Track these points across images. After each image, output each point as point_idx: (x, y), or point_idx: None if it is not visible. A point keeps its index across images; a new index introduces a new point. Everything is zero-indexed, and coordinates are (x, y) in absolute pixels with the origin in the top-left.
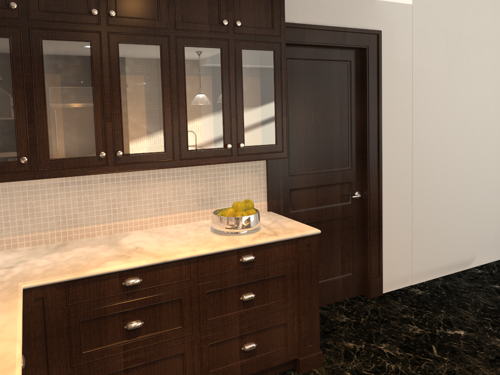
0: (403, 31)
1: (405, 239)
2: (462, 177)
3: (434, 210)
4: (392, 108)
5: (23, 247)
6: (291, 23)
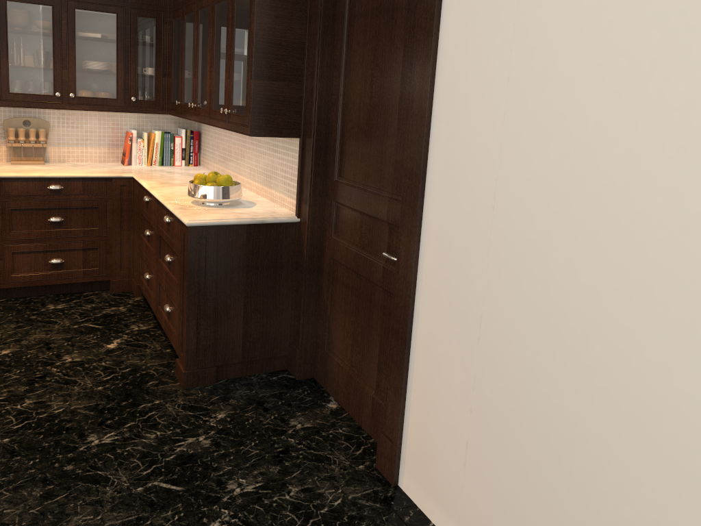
0: None
1: (453, 421)
2: (685, 389)
3: (541, 416)
4: (460, 78)
5: None
6: None
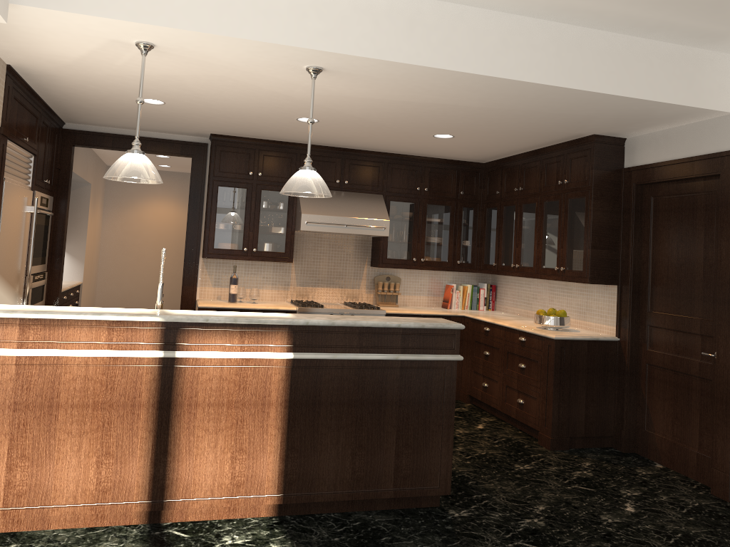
0: None
1: None
2: None
3: None
4: None
5: (516, 315)
6: (640, 165)
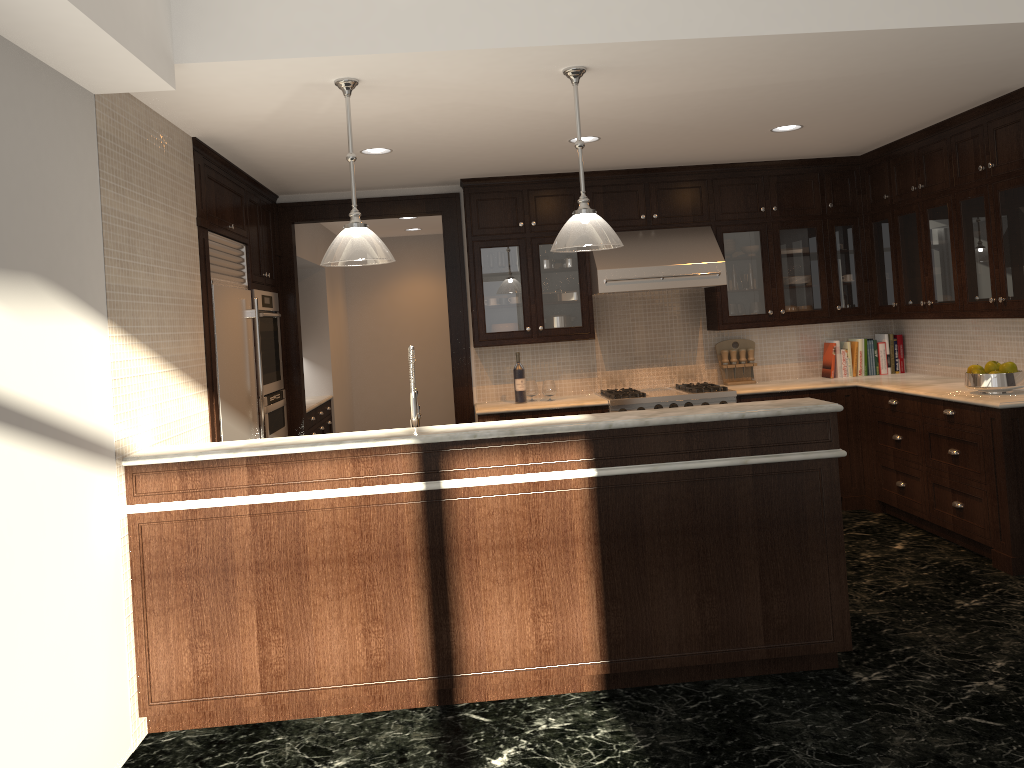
0: None
1: None
2: None
3: None
4: None
5: (939, 375)
6: None
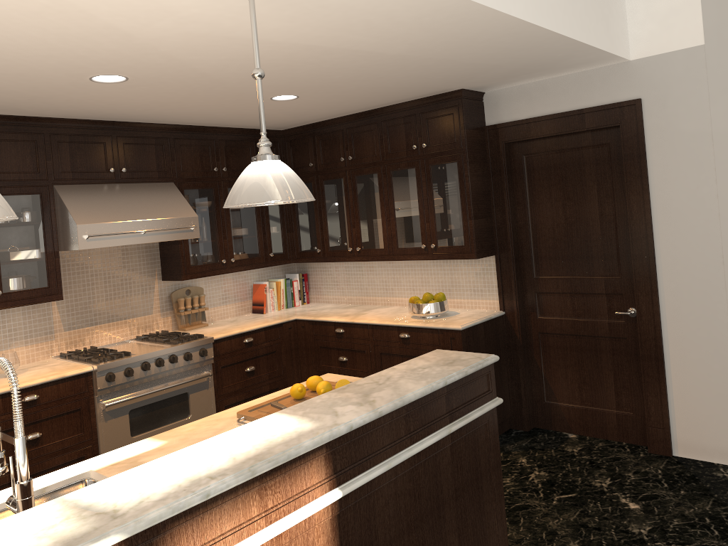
0: (687, 87)
1: (718, 392)
2: None
3: None
4: (675, 199)
5: (344, 304)
6: (511, 121)
